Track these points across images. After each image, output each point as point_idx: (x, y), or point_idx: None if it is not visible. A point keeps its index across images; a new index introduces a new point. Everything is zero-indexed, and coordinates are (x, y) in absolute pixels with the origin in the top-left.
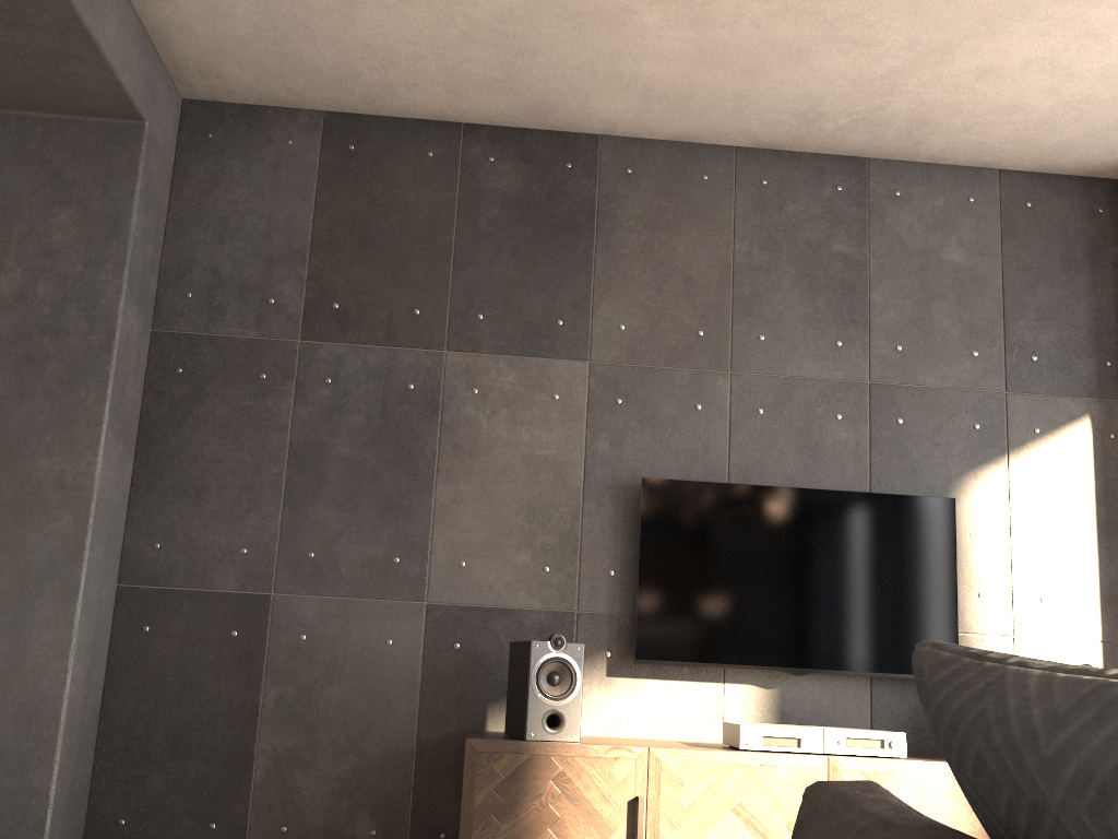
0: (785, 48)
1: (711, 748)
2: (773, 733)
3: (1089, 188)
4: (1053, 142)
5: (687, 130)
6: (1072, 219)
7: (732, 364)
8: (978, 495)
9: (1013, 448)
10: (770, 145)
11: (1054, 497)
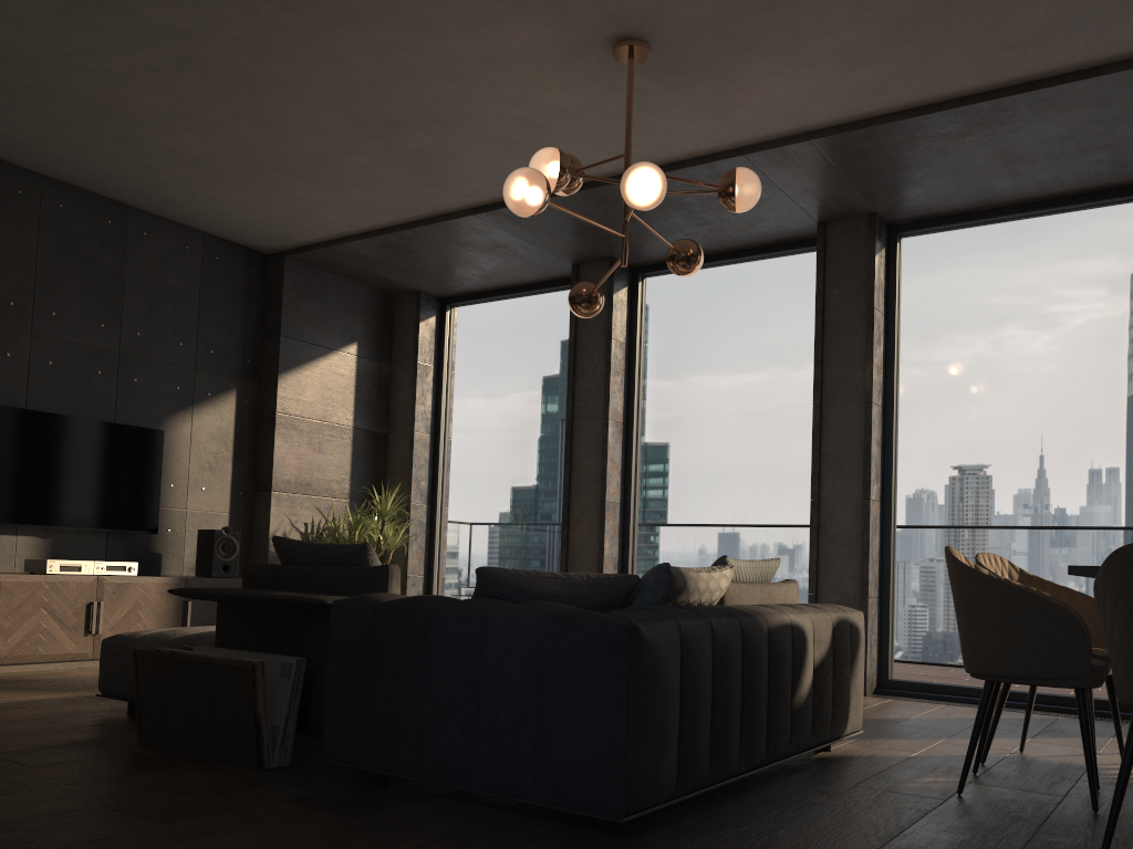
0: (104, 153)
1: (27, 574)
2: (66, 564)
3: (249, 255)
4: (236, 230)
5: (12, 157)
6: (239, 271)
7: (32, 328)
8: (175, 428)
9: (196, 403)
10: (67, 181)
11: (214, 433)
